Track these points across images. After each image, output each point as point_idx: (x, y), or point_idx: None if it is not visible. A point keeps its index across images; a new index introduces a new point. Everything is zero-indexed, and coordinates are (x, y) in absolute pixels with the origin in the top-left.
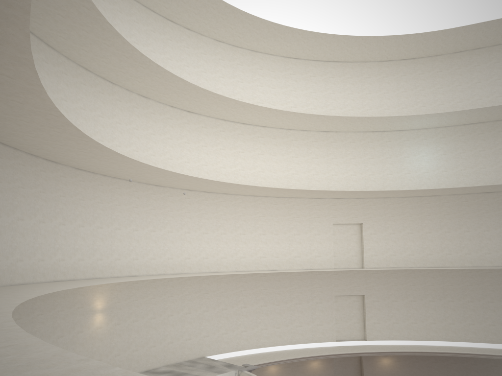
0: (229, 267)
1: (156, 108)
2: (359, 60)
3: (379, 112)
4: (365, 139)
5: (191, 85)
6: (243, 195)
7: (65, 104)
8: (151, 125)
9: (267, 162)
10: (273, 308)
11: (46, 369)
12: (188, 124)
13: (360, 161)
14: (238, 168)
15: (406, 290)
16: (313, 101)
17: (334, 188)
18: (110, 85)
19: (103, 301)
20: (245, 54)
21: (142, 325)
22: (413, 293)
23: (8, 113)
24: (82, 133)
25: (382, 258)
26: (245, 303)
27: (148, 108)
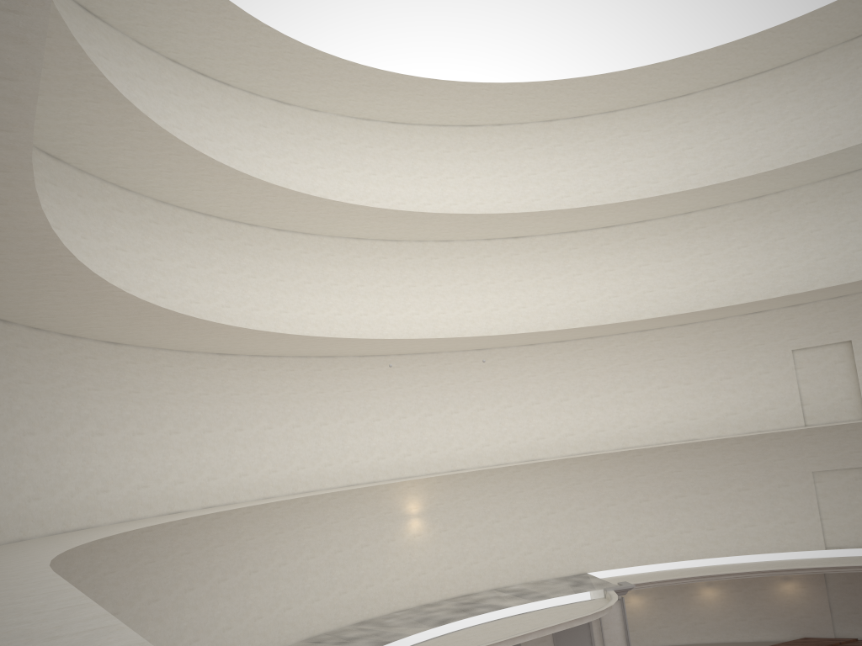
0: (611, 443)
1: (464, 249)
2: (802, 56)
3: (857, 135)
4: (835, 190)
5: (483, 215)
6: (621, 333)
7: (336, 288)
8: (459, 273)
9: (656, 274)
10: (698, 499)
11: (61, 546)
12: (517, 254)
13: (830, 232)
14: (606, 295)
15: None
16: (726, 153)
17: (786, 289)
18: (394, 244)
19: (418, 504)
20: (596, 122)
21: (481, 531)
22: None
23: (231, 340)
24: (307, 336)
25: None
26: (646, 494)
27: (452, 254)
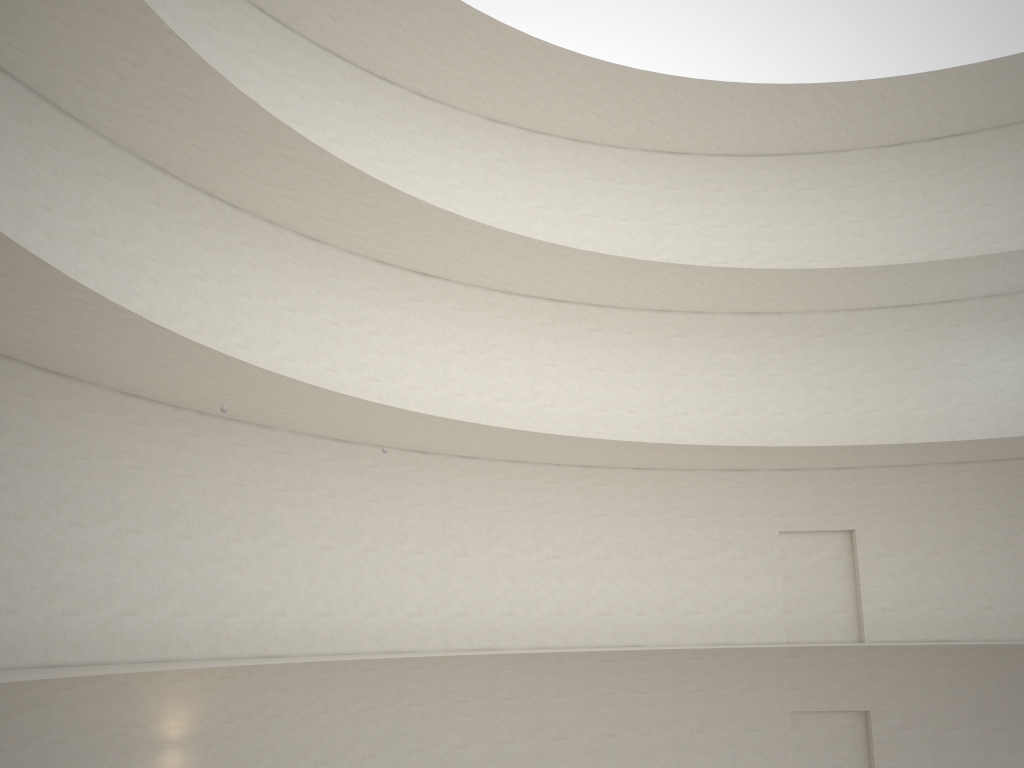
0: (521, 636)
1: (341, 265)
2: (826, 149)
3: (883, 264)
4: (851, 327)
5: (412, 202)
6: (555, 464)
7: (102, 243)
8: (328, 302)
9: (612, 387)
10: (635, 742)
11: None
12: (420, 301)
13: (840, 380)
14: (541, 401)
15: (981, 699)
16: (720, 245)
17: (779, 445)
18: (227, 210)
19: (186, 719)
20: (557, 148)
21: None
22: (999, 708)
23: None
24: (62, 275)
25: (910, 616)
26: (562, 728)
27: (321, 265)
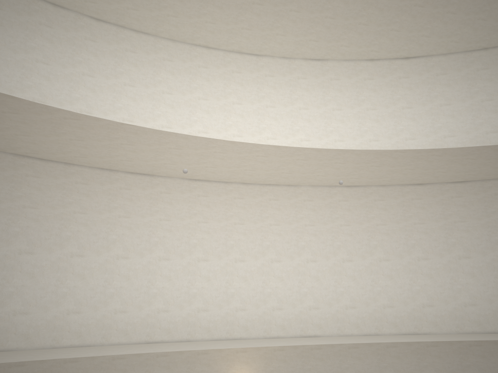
0: None
1: (340, 70)
2: None
3: None
4: None
5: None
6: None
7: (169, 97)
8: (332, 97)
9: None
10: None
11: None
12: (406, 77)
13: None
14: None
15: None
16: None
17: None
18: (253, 59)
19: None
20: None
21: None
22: None
23: None
24: (30, 102)
25: None
26: None
27: (325, 75)
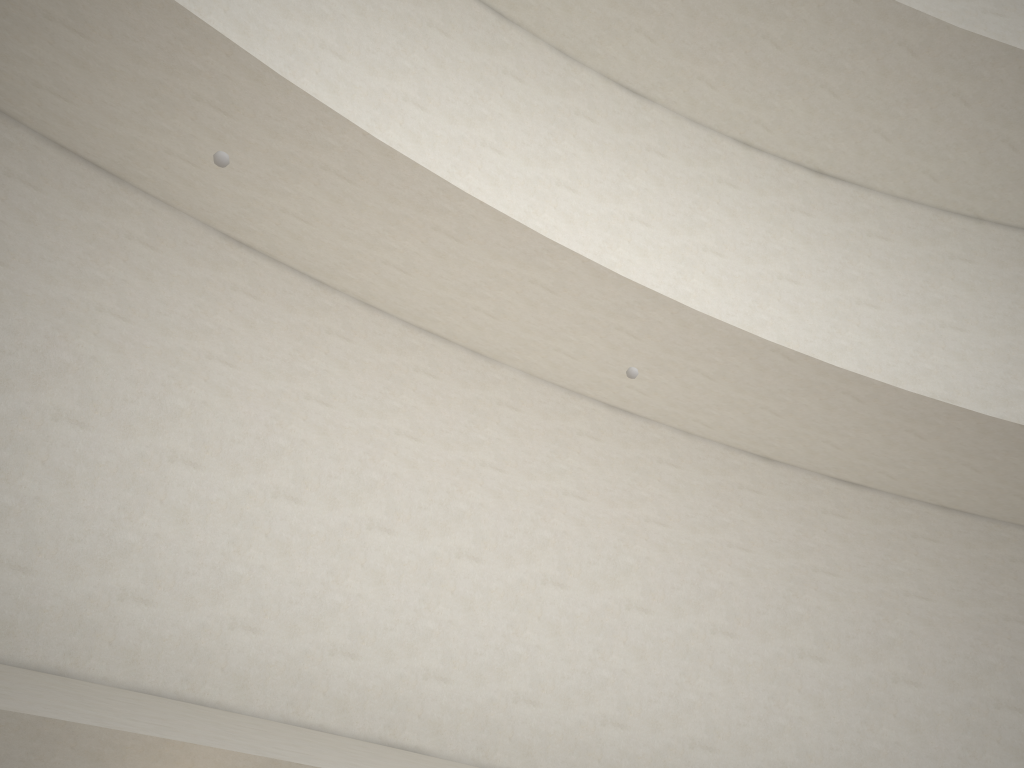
0: None
1: (673, 138)
2: None
3: None
4: None
5: None
6: None
7: (244, 3)
8: (638, 188)
9: None
10: None
11: None
12: (806, 214)
13: None
14: (1019, 410)
15: None
16: None
17: None
18: (488, 19)
19: None
20: None
21: None
22: None
23: None
24: None
25: None
26: None
27: (638, 132)
